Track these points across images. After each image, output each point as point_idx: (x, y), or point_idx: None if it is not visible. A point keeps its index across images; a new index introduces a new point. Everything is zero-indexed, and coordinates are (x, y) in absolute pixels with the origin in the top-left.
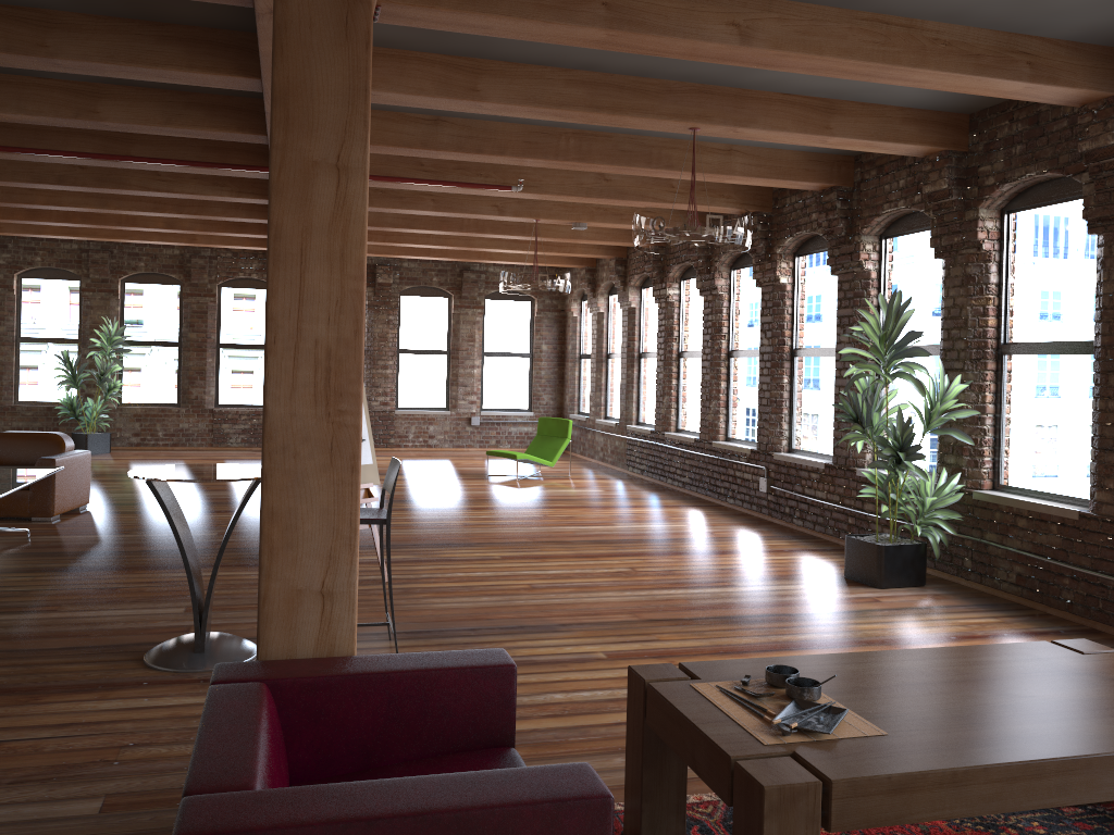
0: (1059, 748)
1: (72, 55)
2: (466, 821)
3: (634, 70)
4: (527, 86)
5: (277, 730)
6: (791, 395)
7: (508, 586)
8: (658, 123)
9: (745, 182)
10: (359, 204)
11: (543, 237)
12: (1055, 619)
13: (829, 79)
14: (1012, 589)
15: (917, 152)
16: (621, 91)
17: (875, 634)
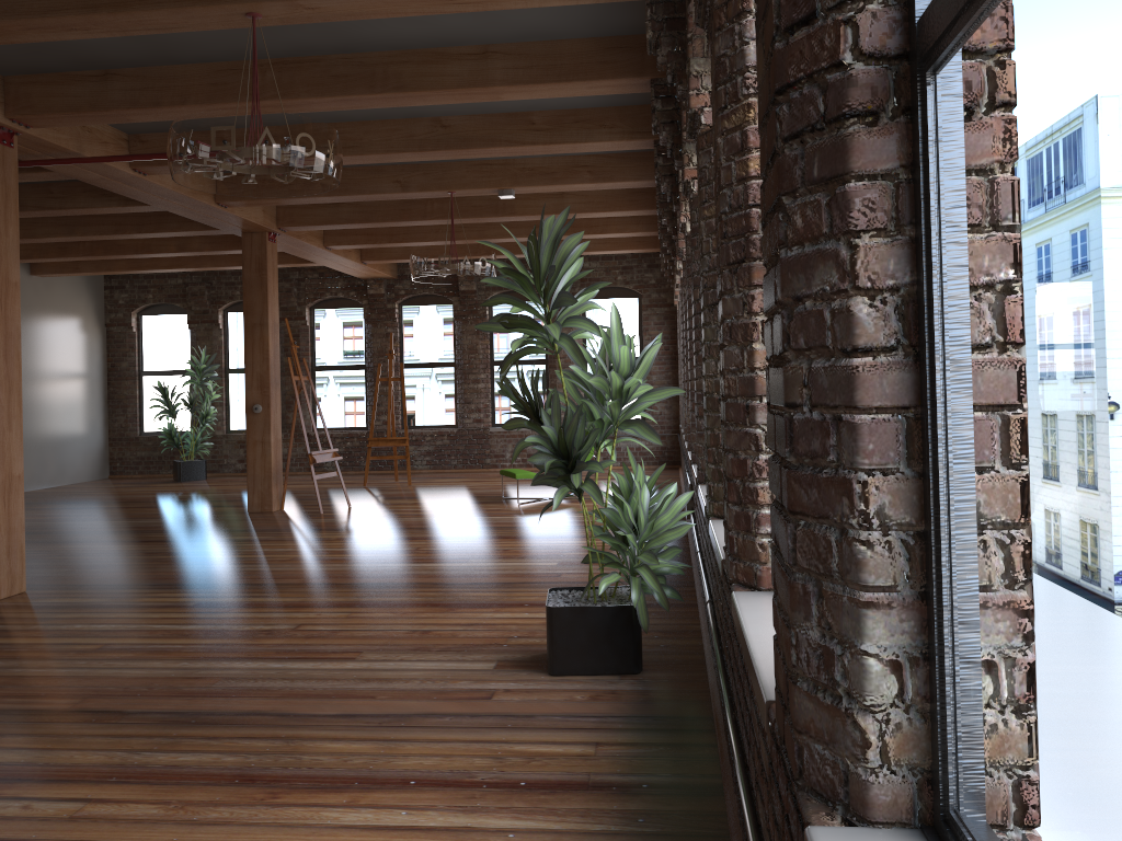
0: None
1: None
2: None
3: None
4: None
5: None
6: None
7: (75, 646)
8: (193, 15)
9: (529, 94)
10: None
11: (520, 215)
12: (703, 756)
13: None
14: (719, 692)
15: None
16: None
17: (308, 763)
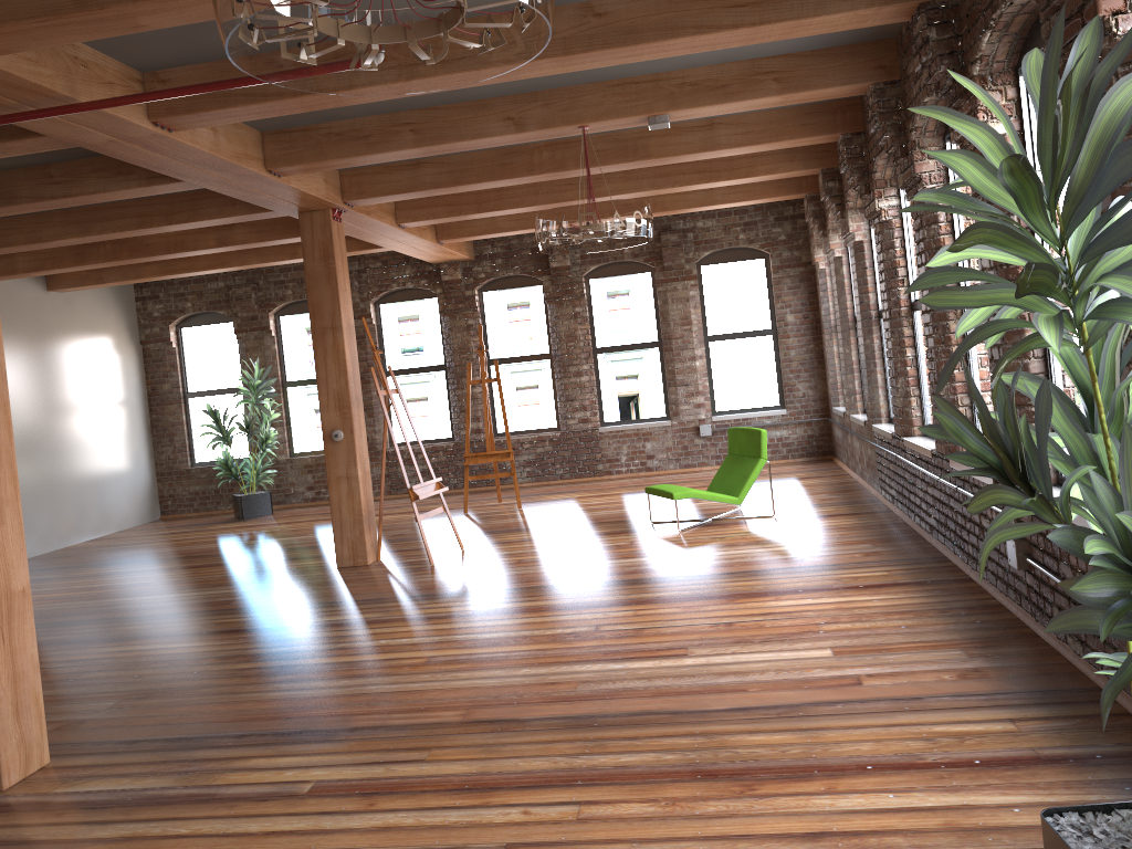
0: None
1: None
2: None
3: None
4: None
5: None
6: (1047, 365)
7: None
8: None
9: None
10: None
11: (657, 158)
12: None
13: None
14: None
15: None
16: None
17: None
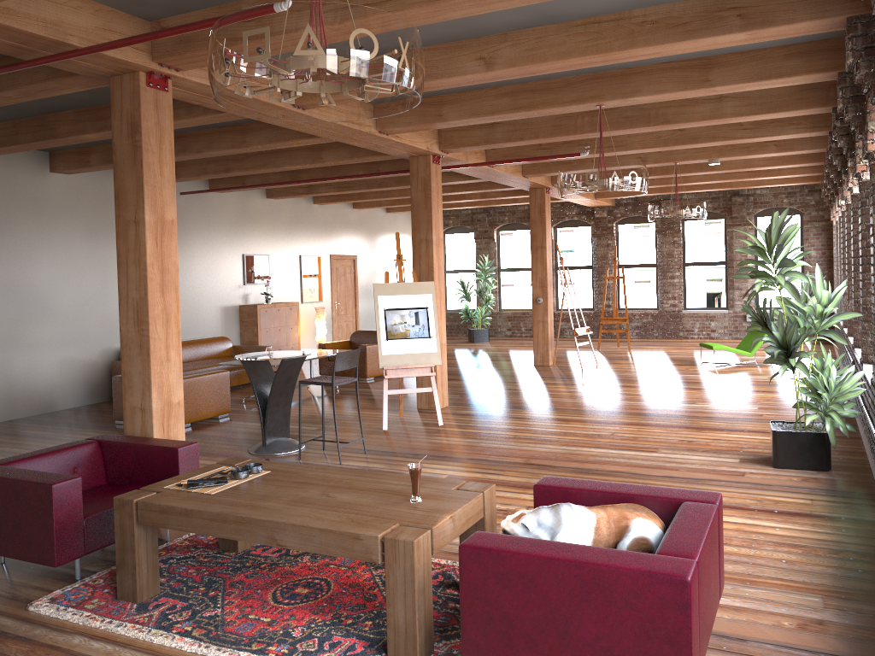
0: (250, 512)
1: (255, 144)
2: (14, 483)
3: (533, 77)
4: (471, 105)
5: (86, 458)
6: None
7: (500, 435)
8: (568, 108)
9: (747, 119)
10: (143, 237)
11: (718, 170)
12: (874, 510)
13: None
14: None
15: (820, 78)
16: (534, 93)
17: None
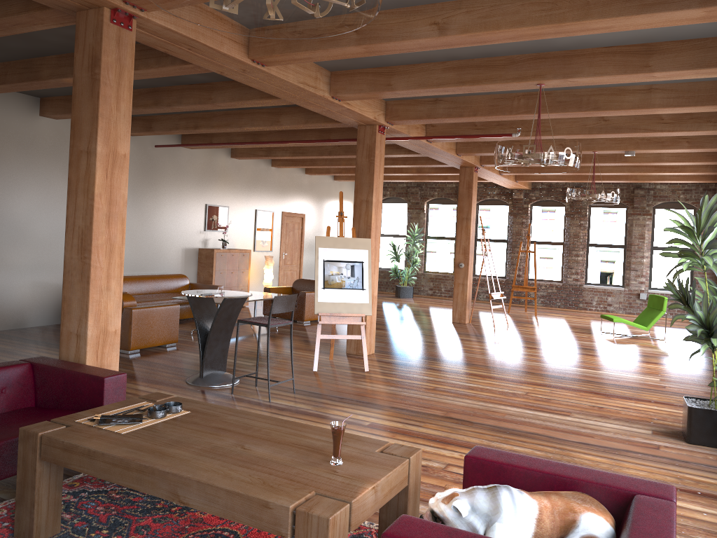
0: (155, 461)
1: (219, 101)
2: None
3: (480, 54)
4: (419, 77)
5: (16, 380)
6: None
7: (421, 385)
8: (510, 85)
9: (673, 111)
10: (93, 167)
11: (630, 162)
12: None
13: (617, 32)
14: None
15: None
16: (478, 69)
17: (578, 462)
